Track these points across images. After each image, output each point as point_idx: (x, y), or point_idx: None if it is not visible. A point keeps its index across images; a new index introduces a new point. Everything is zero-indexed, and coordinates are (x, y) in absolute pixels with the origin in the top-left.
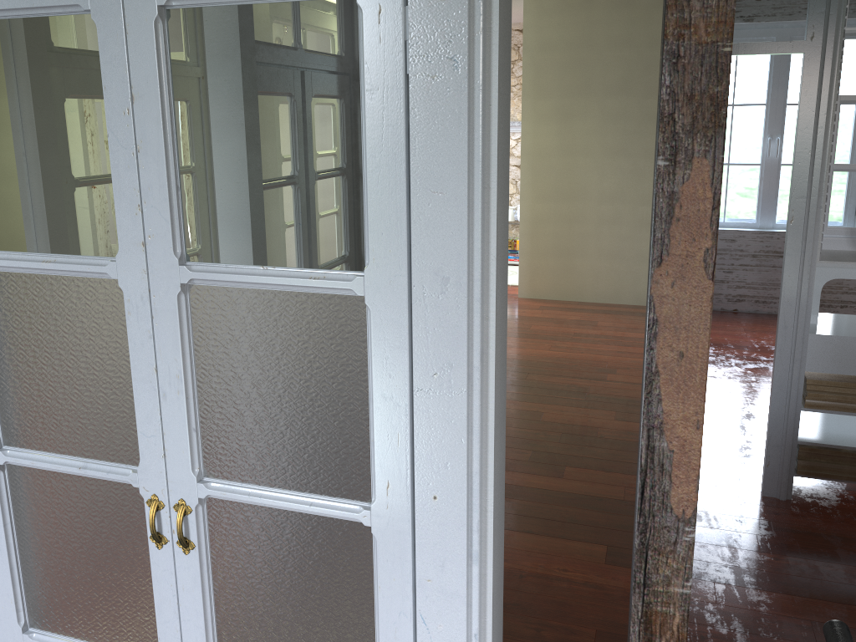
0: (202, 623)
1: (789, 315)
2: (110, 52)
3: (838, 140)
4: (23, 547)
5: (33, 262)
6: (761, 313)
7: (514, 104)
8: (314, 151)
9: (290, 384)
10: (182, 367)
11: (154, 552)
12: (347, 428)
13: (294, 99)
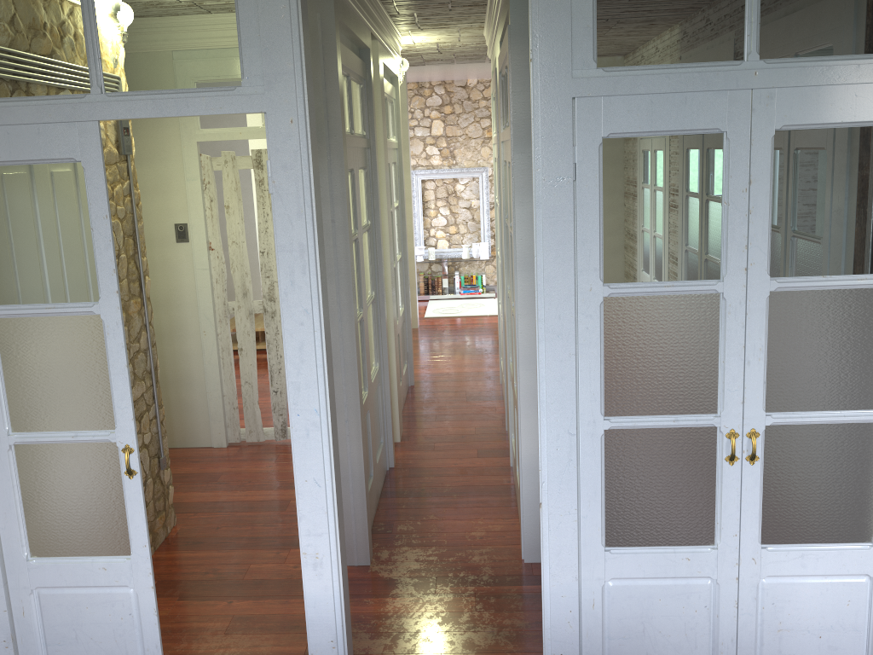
0: (757, 509)
1: None
2: (738, 155)
3: None
4: (610, 488)
5: (658, 287)
6: None
7: (461, 152)
8: (864, 208)
9: (834, 344)
10: (764, 343)
11: (726, 468)
12: (869, 366)
13: (854, 180)
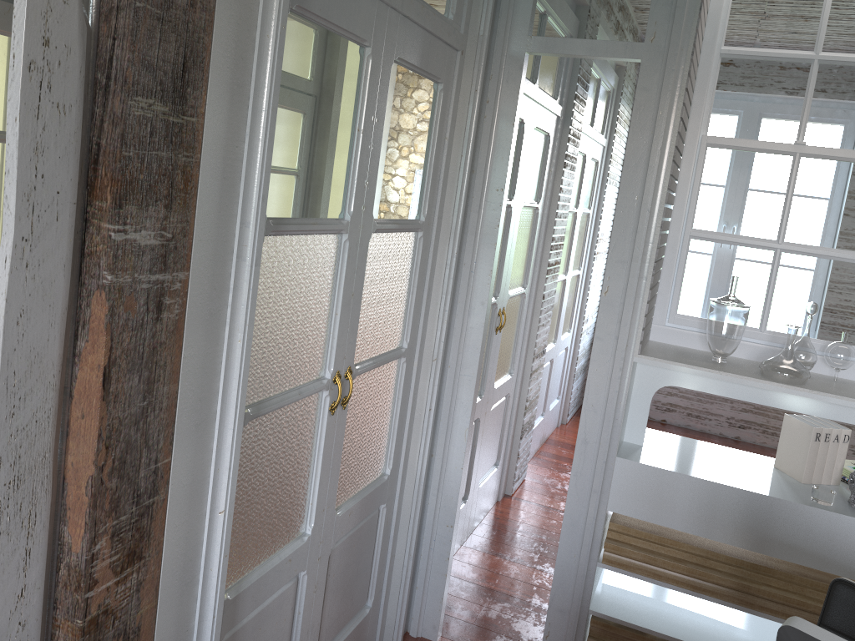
0: None
1: (592, 426)
2: None
3: (701, 196)
4: None
5: None
6: (692, 430)
7: None
8: None
9: None
10: None
11: None
12: None
13: None
